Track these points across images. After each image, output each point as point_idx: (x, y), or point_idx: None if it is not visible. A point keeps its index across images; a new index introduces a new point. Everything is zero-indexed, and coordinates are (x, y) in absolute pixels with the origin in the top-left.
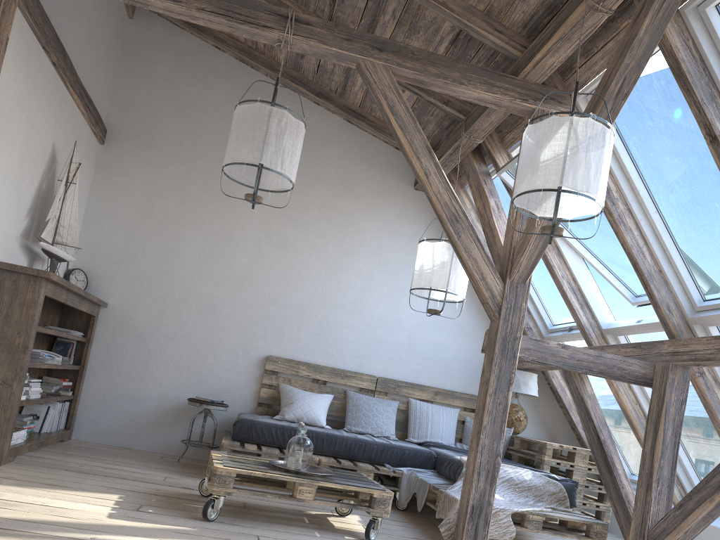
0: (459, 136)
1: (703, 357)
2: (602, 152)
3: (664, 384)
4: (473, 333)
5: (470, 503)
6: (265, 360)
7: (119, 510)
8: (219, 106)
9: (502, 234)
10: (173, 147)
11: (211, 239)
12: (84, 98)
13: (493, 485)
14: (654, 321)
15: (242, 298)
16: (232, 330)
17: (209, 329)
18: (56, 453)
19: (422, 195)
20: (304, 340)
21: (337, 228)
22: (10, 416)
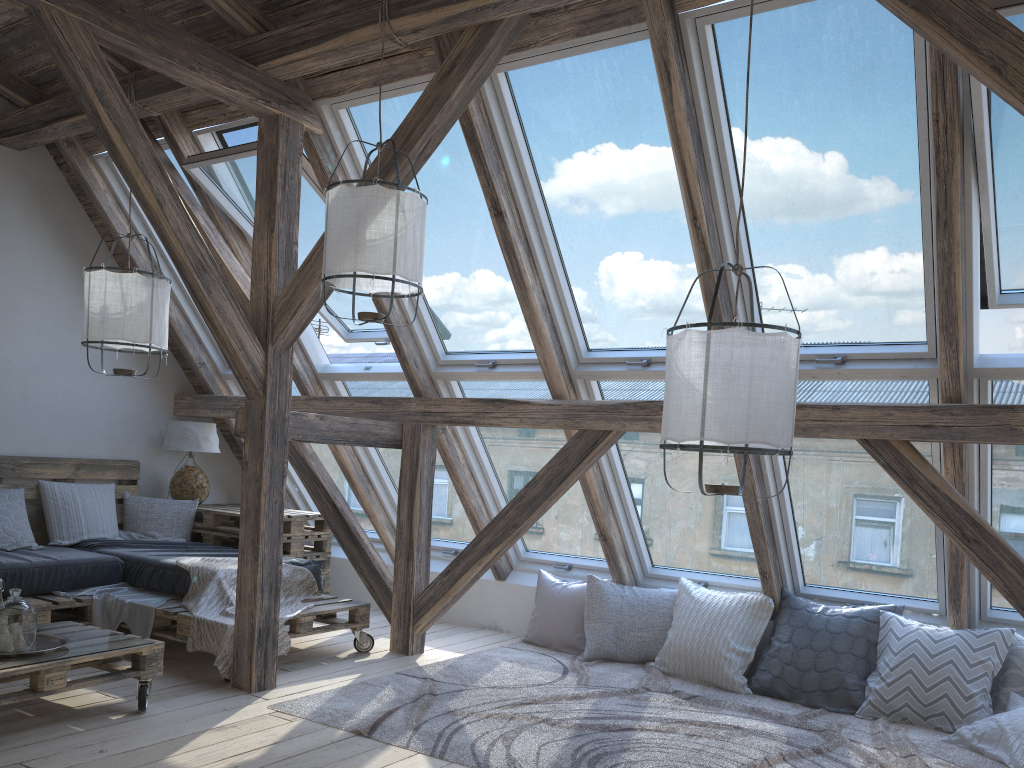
0: None
1: (460, 420)
2: (423, 233)
3: (416, 447)
4: None
5: (256, 628)
6: None
7: None
8: None
9: (237, 275)
10: None
11: None
12: None
13: (278, 599)
14: (390, 371)
15: None
16: None
17: None
18: None
19: (11, 155)
20: None
21: None
22: None
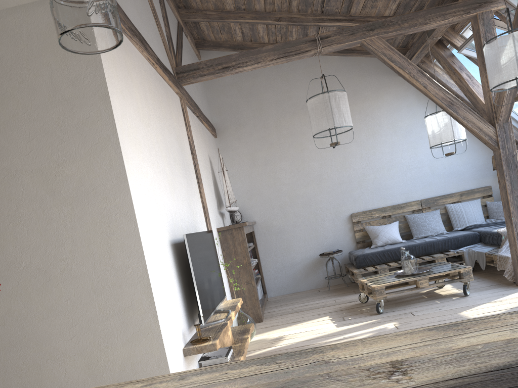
0: (424, 40)
1: None
2: None
3: None
4: (471, 148)
5: None
6: (350, 217)
7: (337, 323)
8: (266, 84)
9: (480, 95)
10: (252, 121)
11: (293, 162)
12: (207, 121)
13: None
14: None
15: (323, 188)
16: (325, 208)
17: (313, 212)
18: (273, 307)
19: None
20: (368, 196)
21: (361, 123)
22: (257, 297)
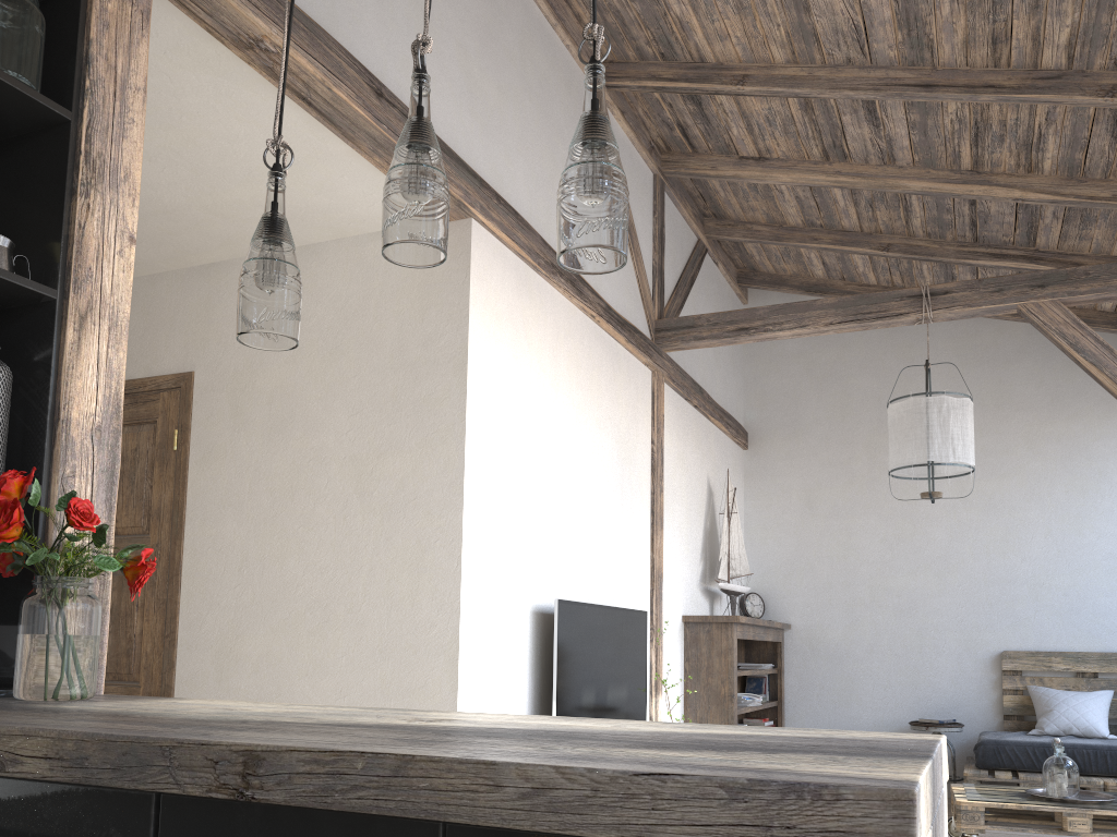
0: None
1: None
2: None
3: None
4: None
5: None
6: (999, 658)
7: None
8: (864, 362)
9: None
10: (822, 427)
11: (892, 521)
12: (722, 417)
13: None
14: None
15: (948, 584)
16: (945, 627)
17: (916, 631)
18: None
19: None
20: (1049, 622)
21: (1059, 463)
22: None
